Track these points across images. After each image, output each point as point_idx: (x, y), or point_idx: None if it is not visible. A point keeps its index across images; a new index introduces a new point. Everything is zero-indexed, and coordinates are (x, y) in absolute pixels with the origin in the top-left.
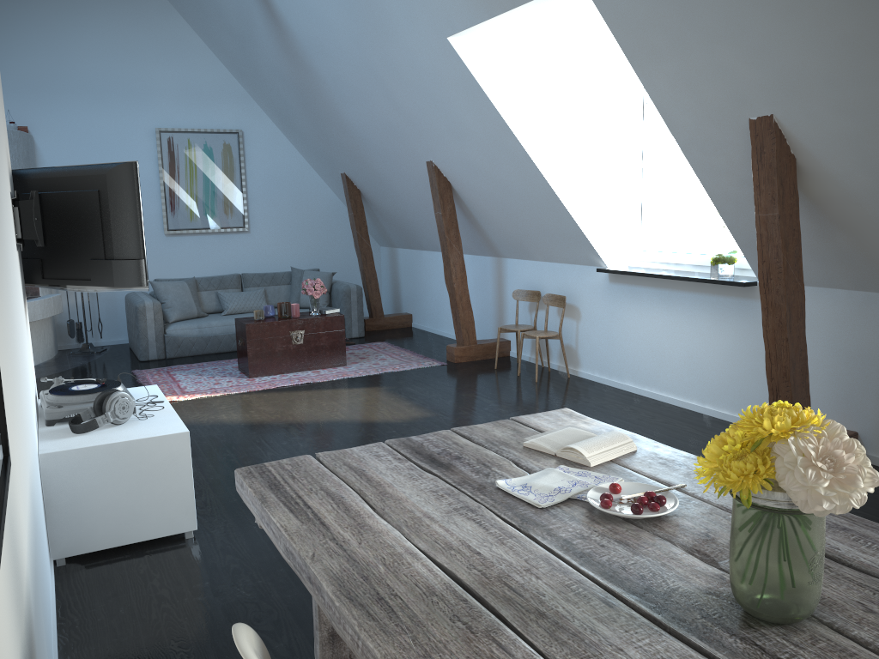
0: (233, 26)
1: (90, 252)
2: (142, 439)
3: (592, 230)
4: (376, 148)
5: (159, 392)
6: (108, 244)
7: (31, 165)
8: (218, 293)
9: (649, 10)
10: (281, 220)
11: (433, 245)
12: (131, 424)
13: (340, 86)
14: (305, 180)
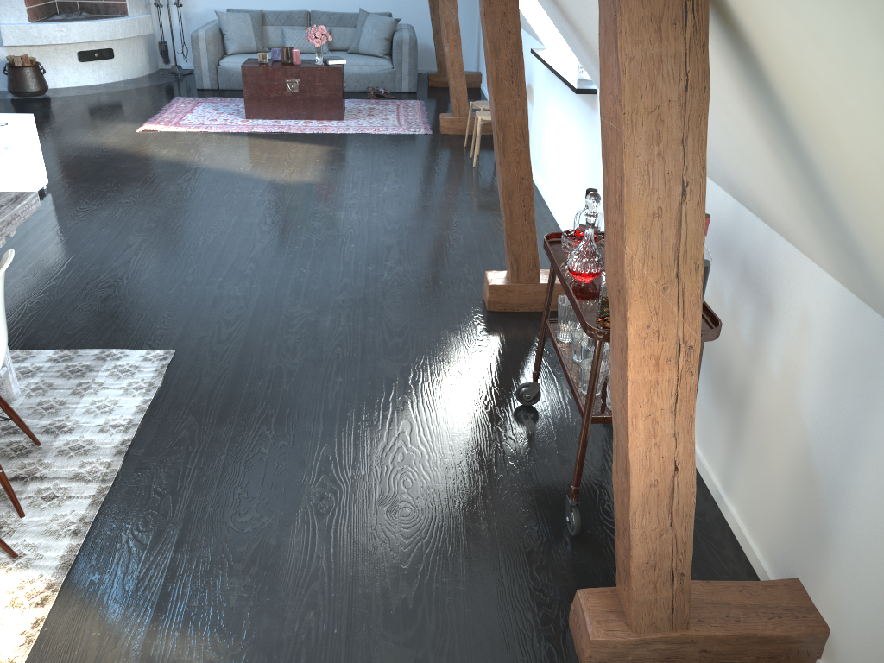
0: None
1: None
2: None
3: (528, 1)
4: None
5: (17, 121)
6: None
7: None
8: (282, 29)
9: None
10: None
11: None
12: None
13: None
14: None
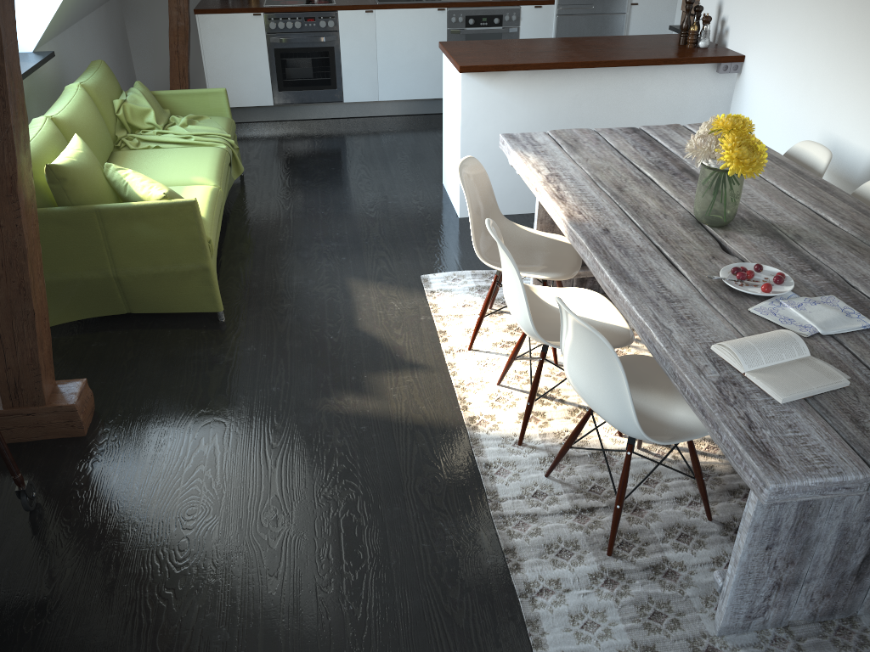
0: None
1: None
2: None
3: None
4: None
5: None
6: None
7: None
8: None
9: None
10: None
11: None
12: None
13: None
14: None
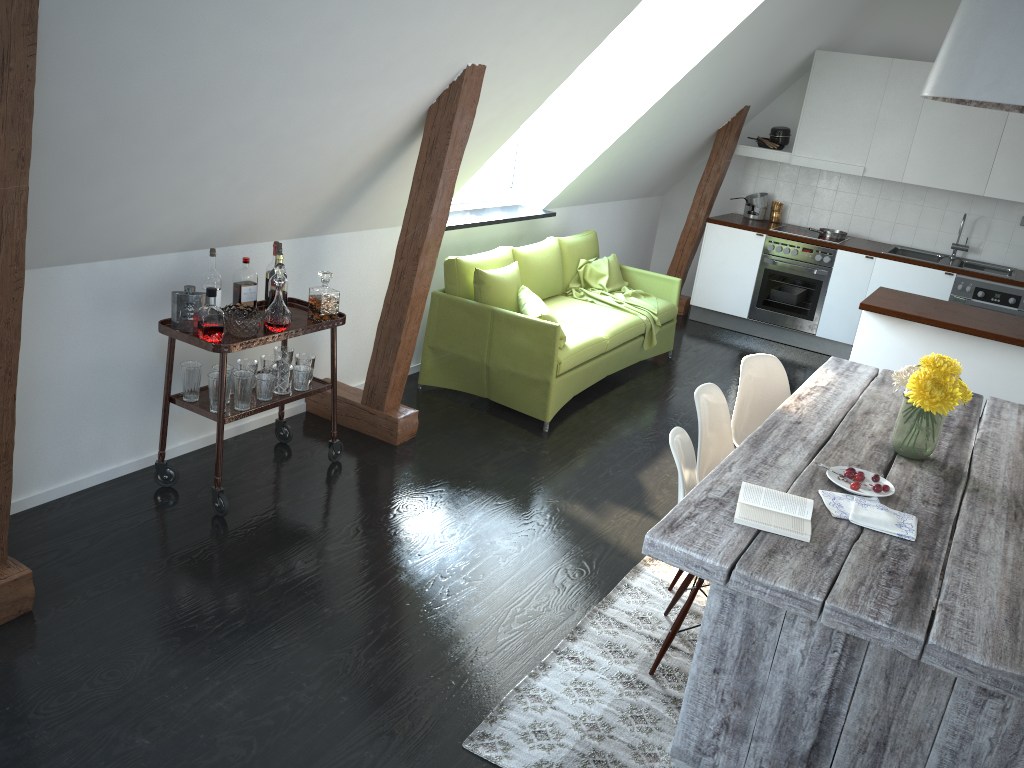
0: None
1: None
2: None
3: None
4: None
5: None
6: None
7: None
8: None
9: None
10: None
11: None
12: None
13: None
14: None
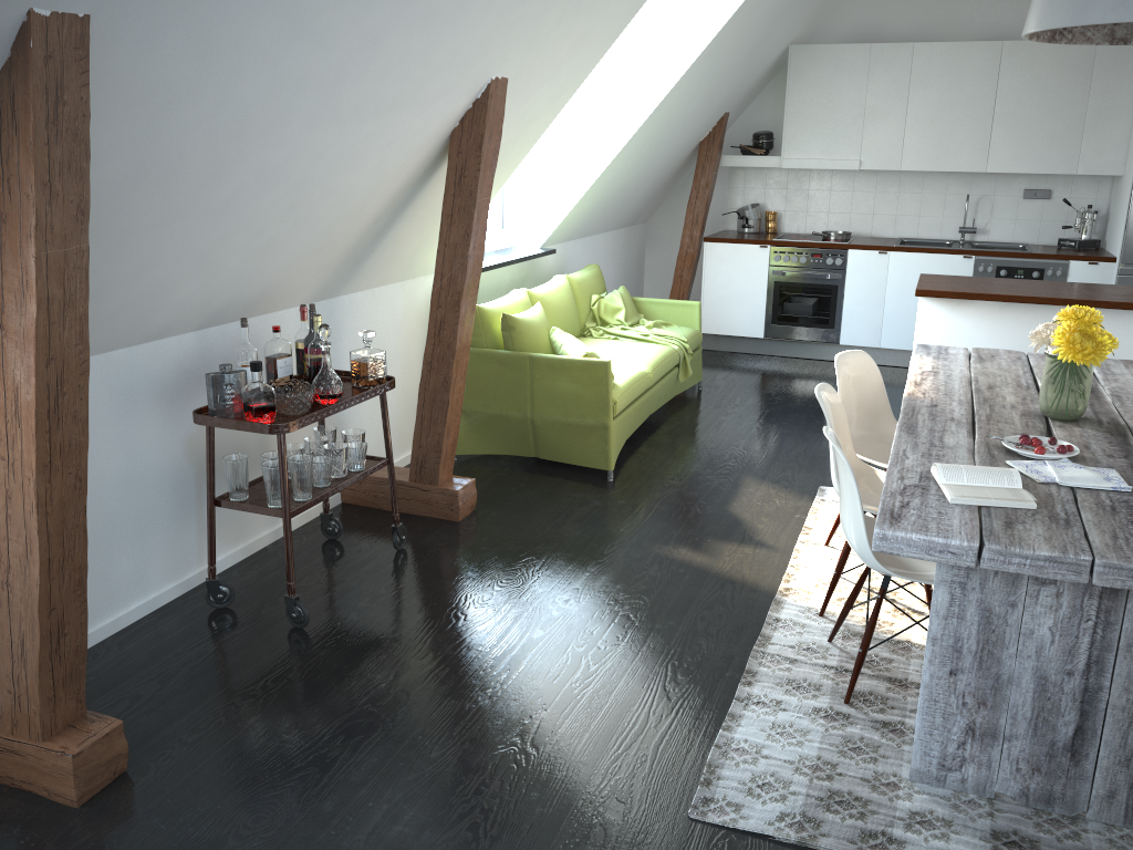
0: None
1: None
2: None
3: None
4: None
5: None
6: None
7: None
8: None
9: None
10: None
11: None
12: None
13: None
14: None
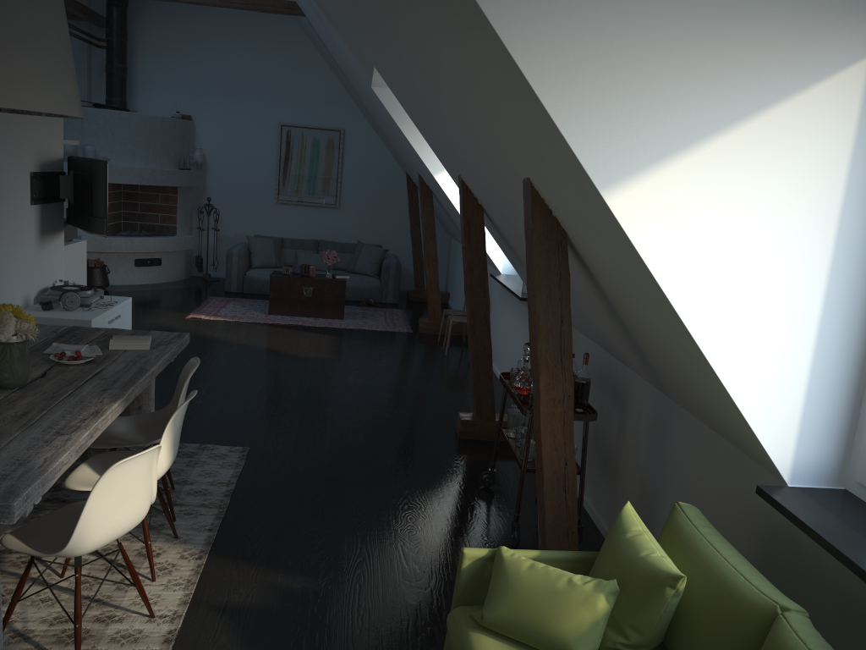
0: (323, 52)
1: (86, 210)
2: (65, 319)
3: (489, 242)
4: (401, 155)
5: (123, 301)
6: (91, 207)
7: (186, 142)
8: (296, 251)
9: (398, 93)
10: (366, 203)
11: (457, 239)
12: (75, 312)
13: (369, 107)
14: (390, 173)
